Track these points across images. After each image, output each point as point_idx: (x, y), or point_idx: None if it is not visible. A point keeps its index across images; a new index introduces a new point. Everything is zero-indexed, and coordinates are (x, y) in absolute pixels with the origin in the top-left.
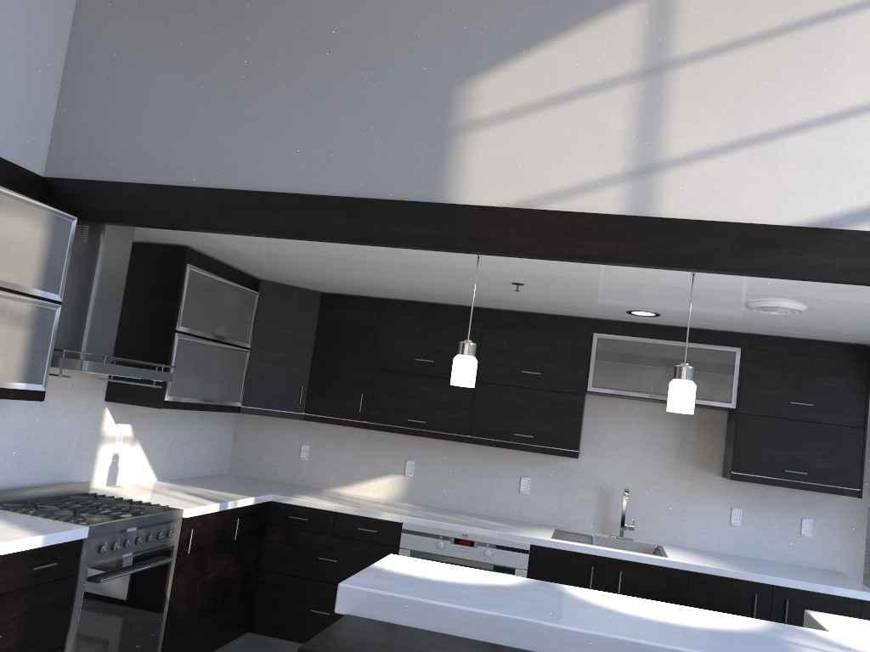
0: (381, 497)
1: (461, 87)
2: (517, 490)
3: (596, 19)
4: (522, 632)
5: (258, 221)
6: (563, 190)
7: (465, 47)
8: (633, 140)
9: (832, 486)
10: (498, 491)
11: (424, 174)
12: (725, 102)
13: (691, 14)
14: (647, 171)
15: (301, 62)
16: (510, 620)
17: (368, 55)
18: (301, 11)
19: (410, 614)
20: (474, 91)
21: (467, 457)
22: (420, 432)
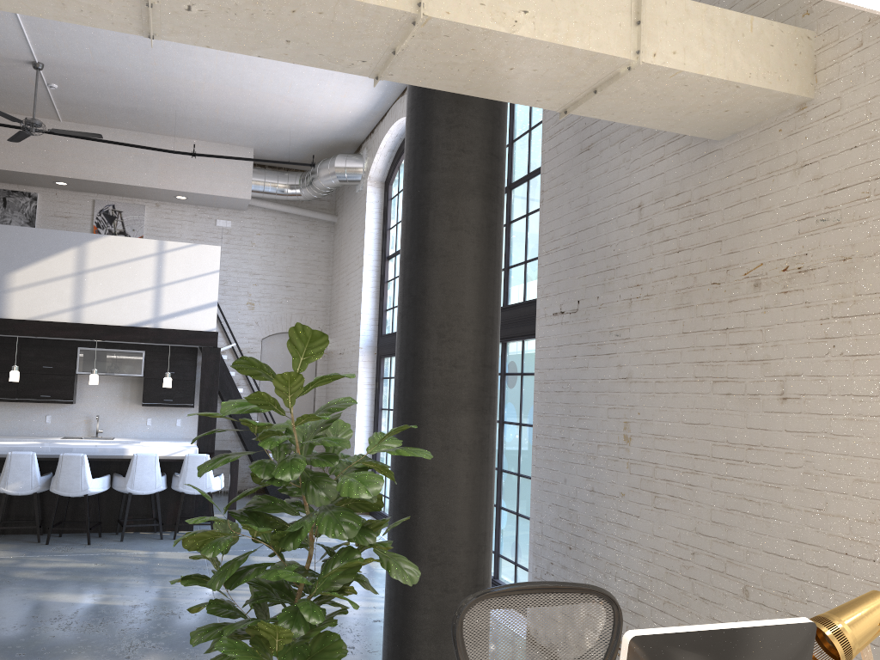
0: None
1: (7, 275)
2: (45, 422)
3: (58, 253)
4: (38, 450)
5: None
6: (49, 313)
7: (7, 260)
8: (73, 297)
9: (183, 404)
10: (34, 423)
11: None
12: (104, 285)
13: (92, 254)
14: (79, 307)
15: None
16: (34, 447)
17: None
18: None
19: (2, 450)
20: (12, 276)
21: (17, 409)
22: None
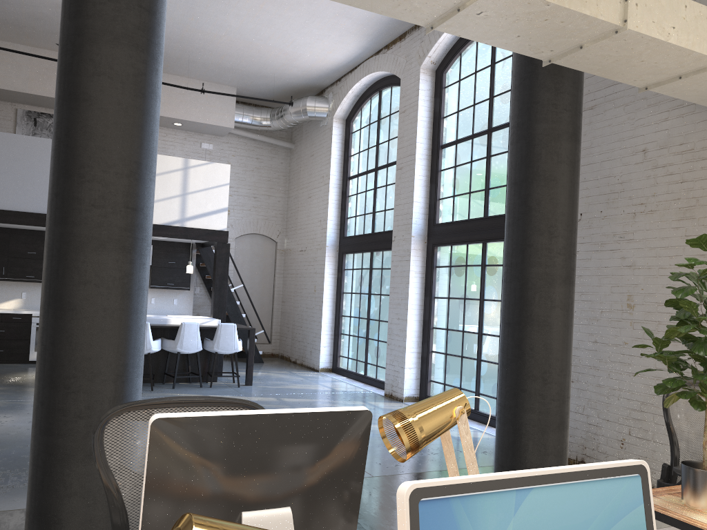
0: (11, 308)
1: None
2: None
3: None
4: None
5: (3, 219)
6: None
7: None
8: None
9: (181, 287)
10: None
11: None
12: None
13: None
14: None
15: (12, 168)
16: None
17: (37, 168)
18: (11, 151)
19: None
20: None
21: None
22: (32, 280)
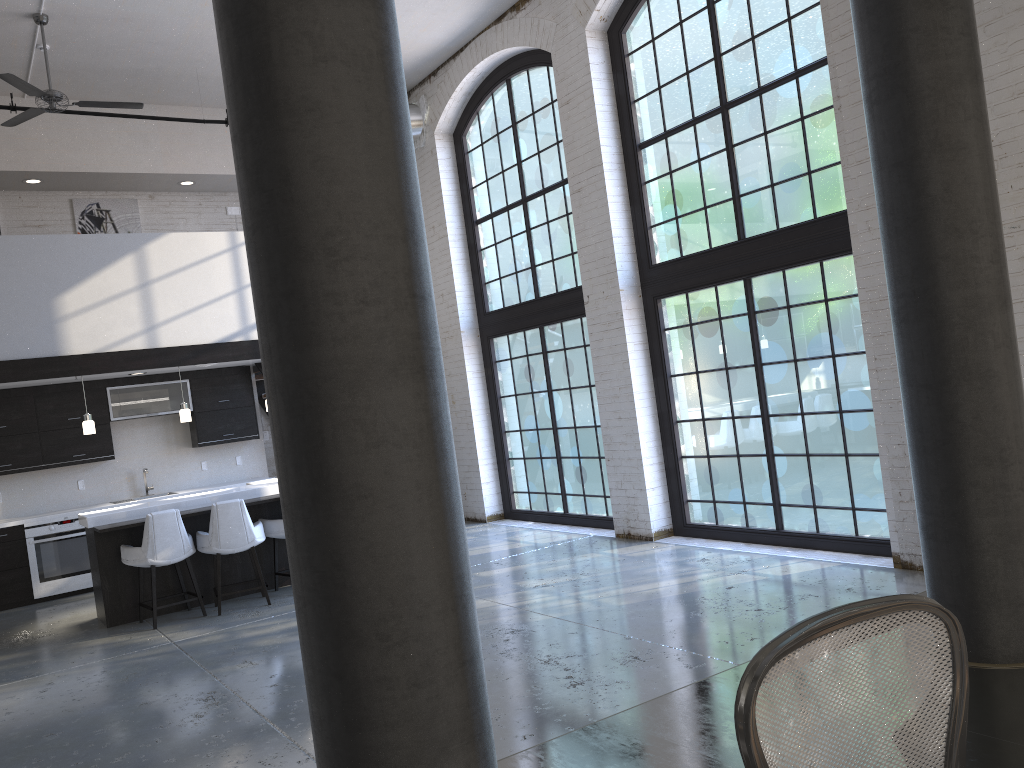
0: None
1: (55, 300)
2: (77, 489)
3: (112, 263)
4: (161, 509)
5: None
6: (117, 341)
7: (51, 280)
8: (142, 316)
9: (246, 436)
10: (65, 493)
11: (47, 343)
12: (176, 296)
13: (154, 260)
14: (152, 328)
15: None
16: (156, 506)
17: None
18: None
19: (119, 517)
20: (62, 301)
21: (38, 479)
22: (9, 471)
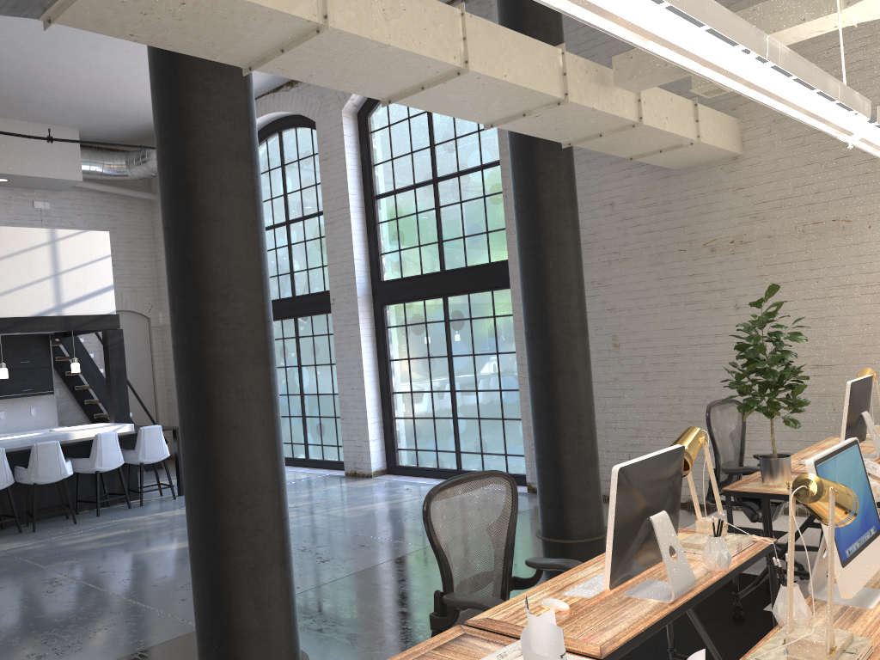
0: None
1: None
2: None
3: None
4: None
5: None
6: None
7: None
8: None
9: (42, 392)
10: None
11: None
12: (2, 277)
13: None
14: None
15: None
16: None
17: None
18: None
19: None
20: None
21: None
22: None
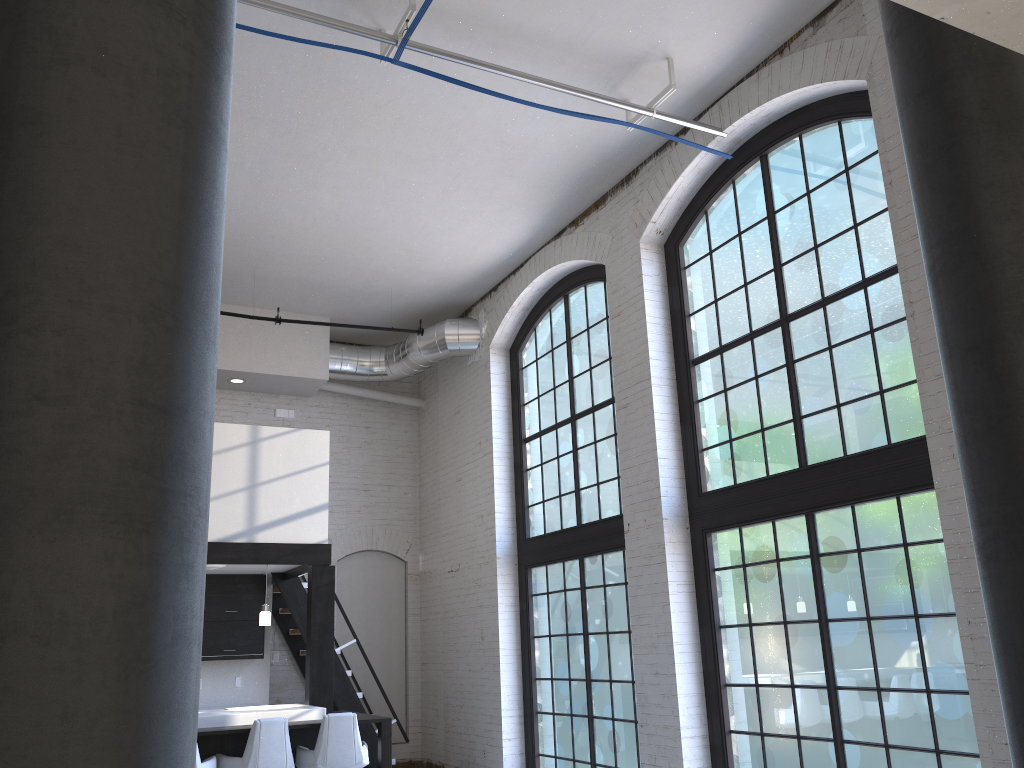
0: None
1: None
2: None
3: None
4: None
5: None
6: None
7: None
8: None
9: (249, 654)
10: None
11: None
12: None
13: None
14: None
15: None
16: None
17: None
18: None
19: None
20: None
21: None
22: None
